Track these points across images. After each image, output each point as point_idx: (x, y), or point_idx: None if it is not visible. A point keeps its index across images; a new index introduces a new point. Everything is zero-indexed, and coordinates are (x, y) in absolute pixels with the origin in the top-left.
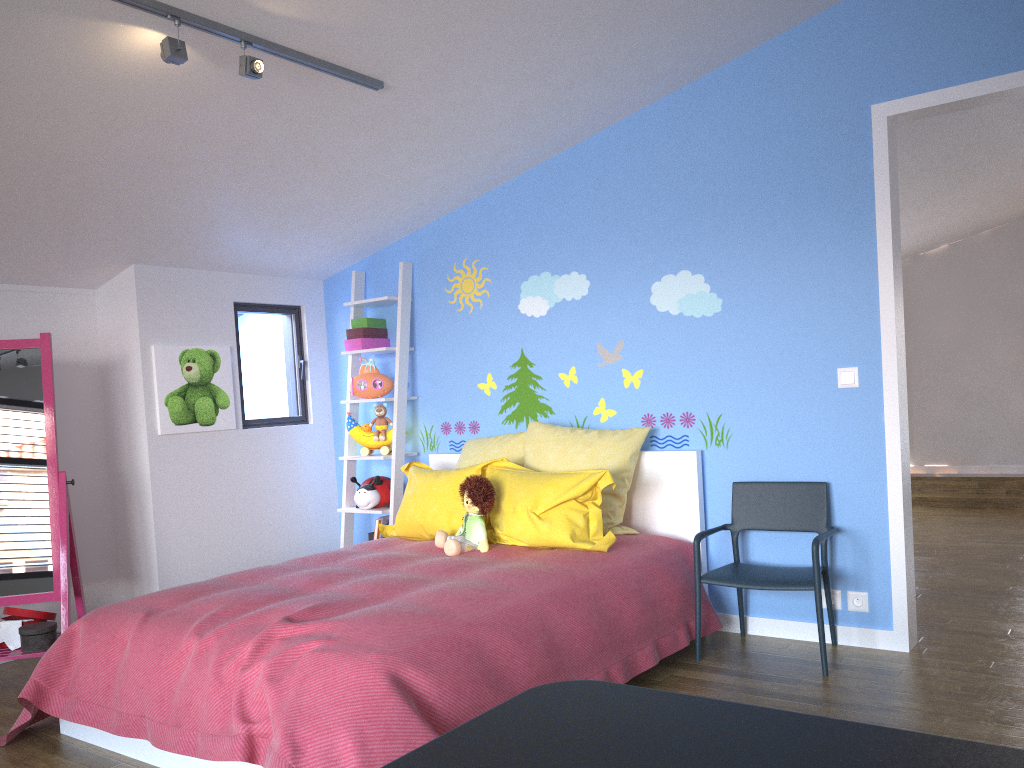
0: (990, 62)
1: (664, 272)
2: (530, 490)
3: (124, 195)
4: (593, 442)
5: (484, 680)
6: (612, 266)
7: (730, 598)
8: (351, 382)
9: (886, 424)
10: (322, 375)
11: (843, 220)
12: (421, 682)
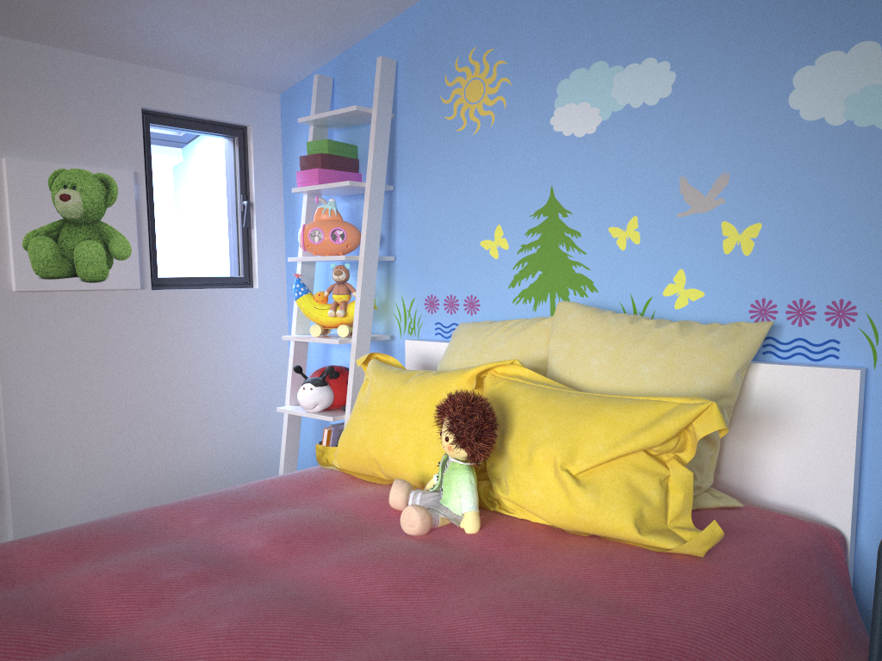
0: None
1: (823, 48)
2: (562, 427)
3: None
4: (671, 343)
5: None
6: (720, 44)
7: None
8: (301, 231)
9: None
10: (274, 224)
11: None
12: None
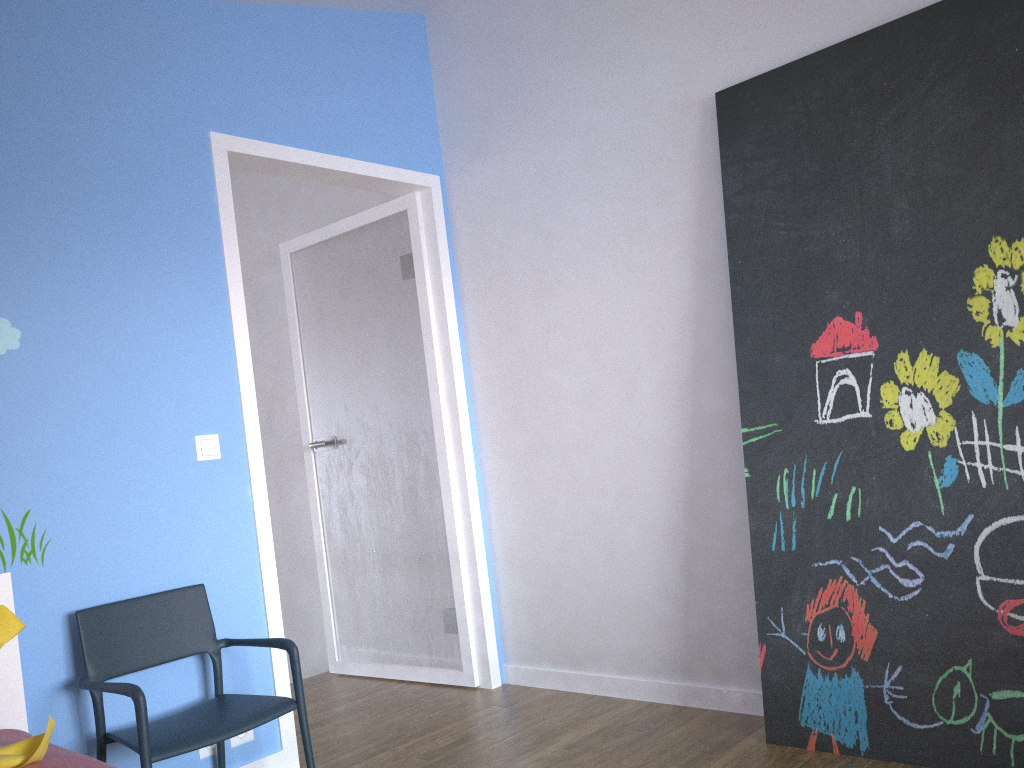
0: (310, 137)
1: None
2: None
3: None
4: None
5: None
6: None
7: None
8: None
9: (255, 501)
10: None
11: (188, 254)
12: None
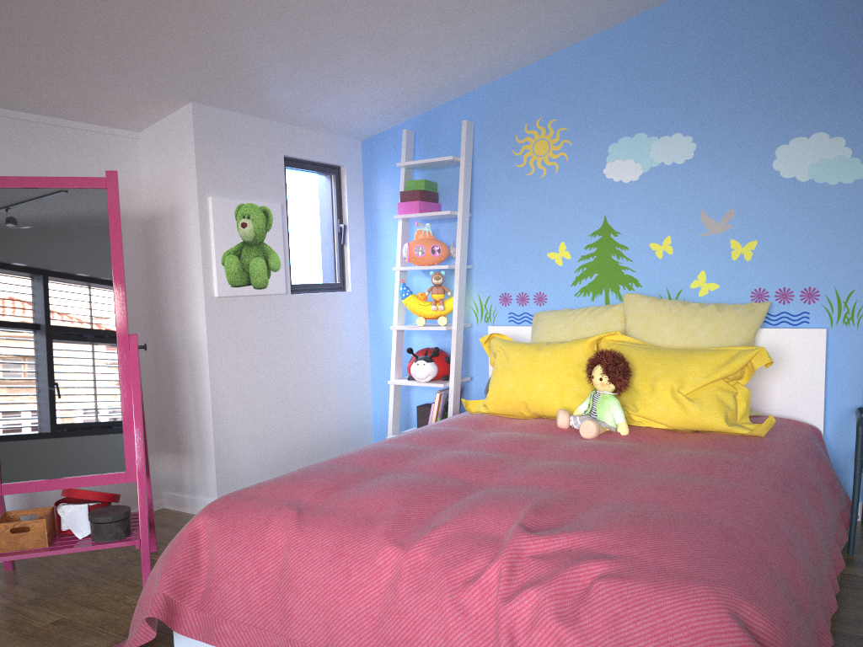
0: None
1: (793, 134)
2: (671, 367)
3: (222, 3)
4: (713, 317)
5: (792, 609)
6: (726, 127)
7: (846, 484)
8: (408, 247)
9: None
10: (359, 241)
11: None
12: (757, 621)
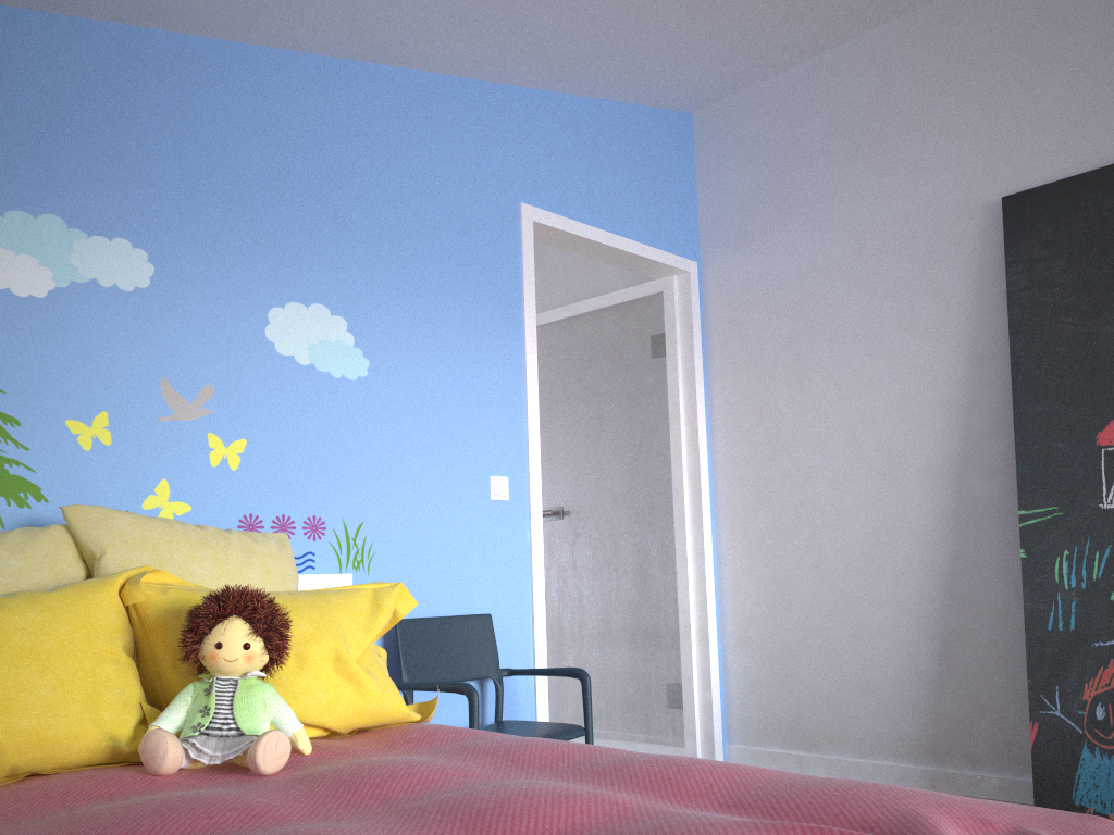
0: (596, 215)
1: (291, 297)
2: (317, 619)
3: None
4: (253, 548)
5: None
6: (202, 257)
7: None
8: None
9: (533, 544)
10: None
11: (496, 310)
12: None
